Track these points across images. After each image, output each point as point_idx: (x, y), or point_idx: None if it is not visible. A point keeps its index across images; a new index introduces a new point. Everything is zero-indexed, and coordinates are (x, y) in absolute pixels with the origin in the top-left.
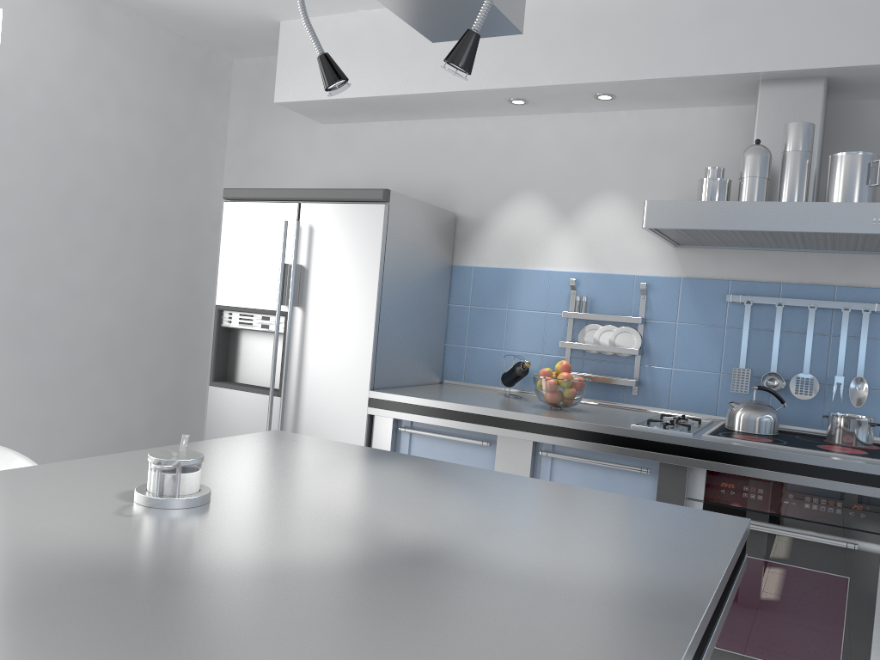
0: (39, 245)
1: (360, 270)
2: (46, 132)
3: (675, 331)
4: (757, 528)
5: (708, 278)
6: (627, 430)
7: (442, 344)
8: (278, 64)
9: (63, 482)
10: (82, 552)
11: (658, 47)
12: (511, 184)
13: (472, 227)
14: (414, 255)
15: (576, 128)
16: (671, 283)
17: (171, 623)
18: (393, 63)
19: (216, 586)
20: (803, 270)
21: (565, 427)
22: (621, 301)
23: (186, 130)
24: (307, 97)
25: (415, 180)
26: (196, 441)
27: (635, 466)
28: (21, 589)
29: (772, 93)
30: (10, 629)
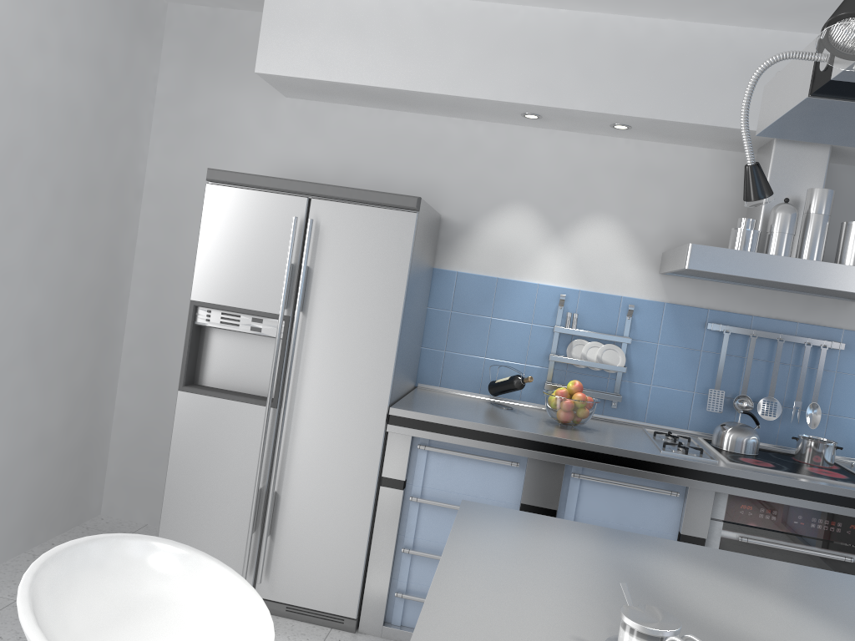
0: None
1: (383, 279)
2: None
3: (655, 351)
4: (771, 545)
5: (689, 305)
6: (666, 458)
7: (420, 348)
8: (261, 28)
9: None
10: None
11: (694, 93)
12: (502, 193)
13: (457, 231)
14: (421, 262)
15: (573, 147)
16: (656, 306)
17: None
18: (408, 55)
19: None
20: (771, 306)
21: (605, 453)
22: (607, 319)
23: (121, 81)
24: (299, 74)
25: (395, 174)
26: (105, 436)
27: (662, 488)
28: None
29: (785, 152)
30: None
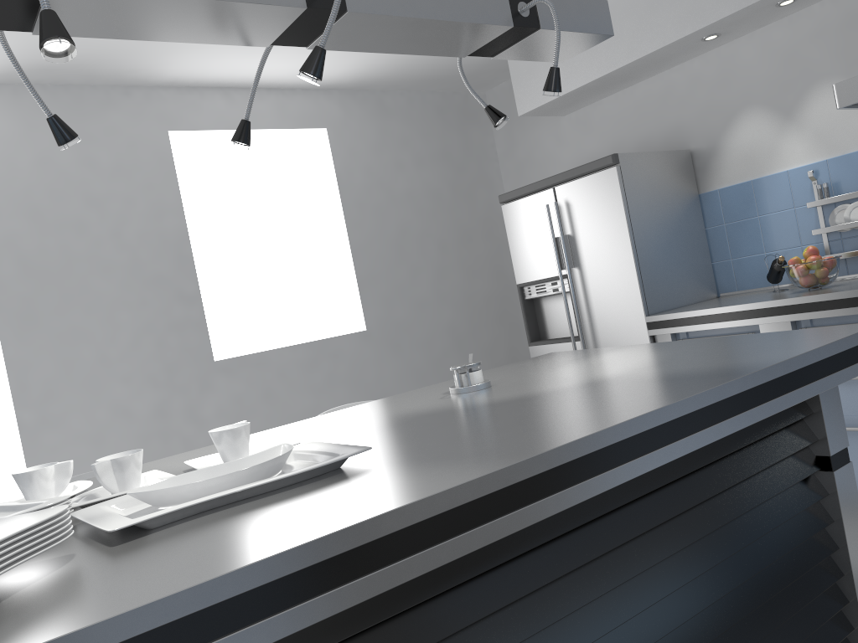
0: (390, 277)
1: (611, 224)
2: (373, 199)
3: None
4: None
5: None
6: None
7: (708, 264)
8: (512, 85)
9: (415, 395)
10: (420, 411)
11: None
12: (731, 107)
13: (707, 156)
14: (657, 198)
15: (775, 36)
16: None
17: (454, 419)
18: (596, 50)
19: (479, 408)
20: None
21: (813, 302)
22: None
23: (464, 160)
24: (540, 103)
25: (648, 133)
26: None
27: None
28: (394, 422)
29: None
30: (389, 430)
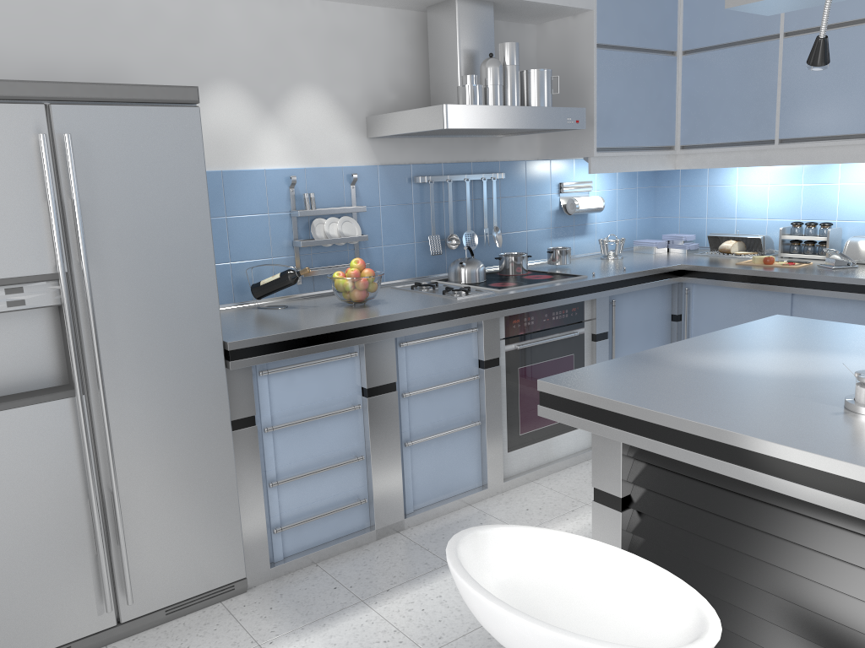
0: None
1: (180, 196)
2: None
3: (380, 213)
4: (536, 344)
5: (396, 164)
6: (470, 302)
7: None
8: None
9: (858, 437)
10: None
11: None
12: (202, 71)
13: None
14: None
15: (263, 11)
16: (372, 171)
17: None
18: None
19: None
20: (452, 152)
21: (428, 314)
22: (335, 192)
23: None
24: None
25: (60, 58)
26: None
27: (462, 329)
28: None
29: (466, 10)
30: None
